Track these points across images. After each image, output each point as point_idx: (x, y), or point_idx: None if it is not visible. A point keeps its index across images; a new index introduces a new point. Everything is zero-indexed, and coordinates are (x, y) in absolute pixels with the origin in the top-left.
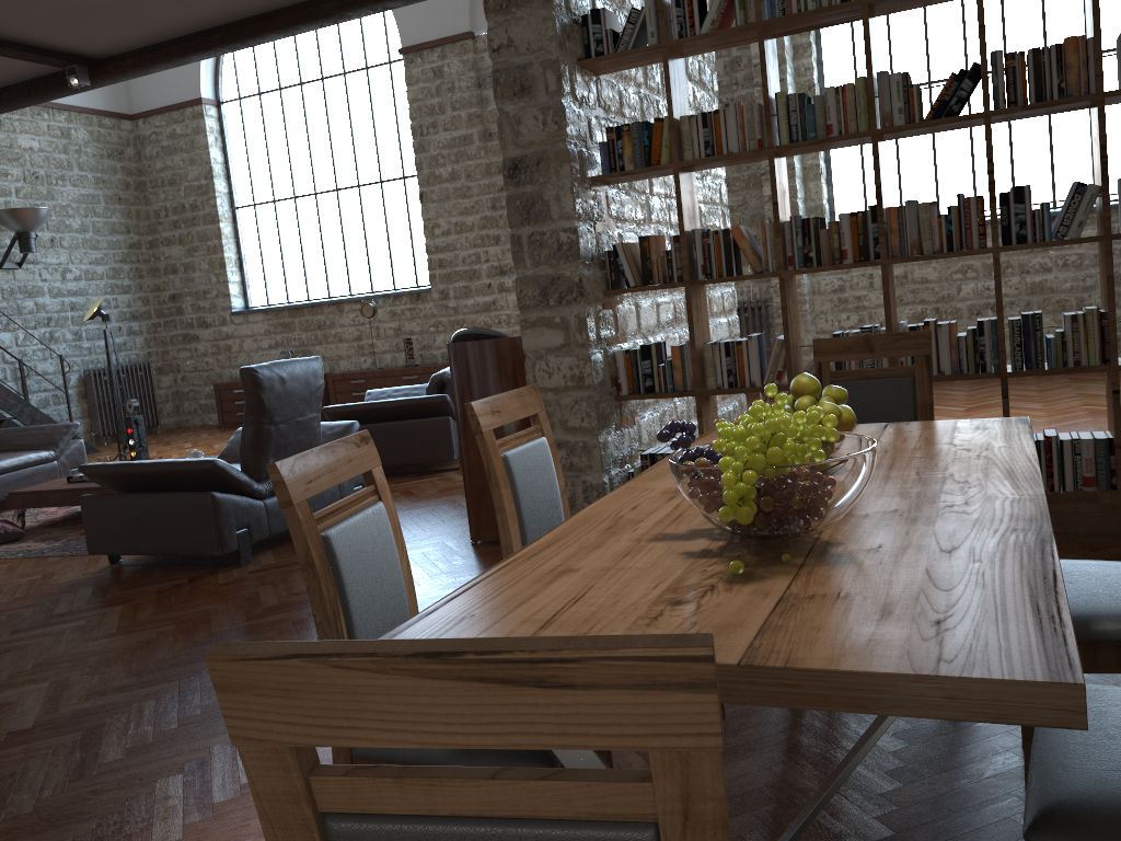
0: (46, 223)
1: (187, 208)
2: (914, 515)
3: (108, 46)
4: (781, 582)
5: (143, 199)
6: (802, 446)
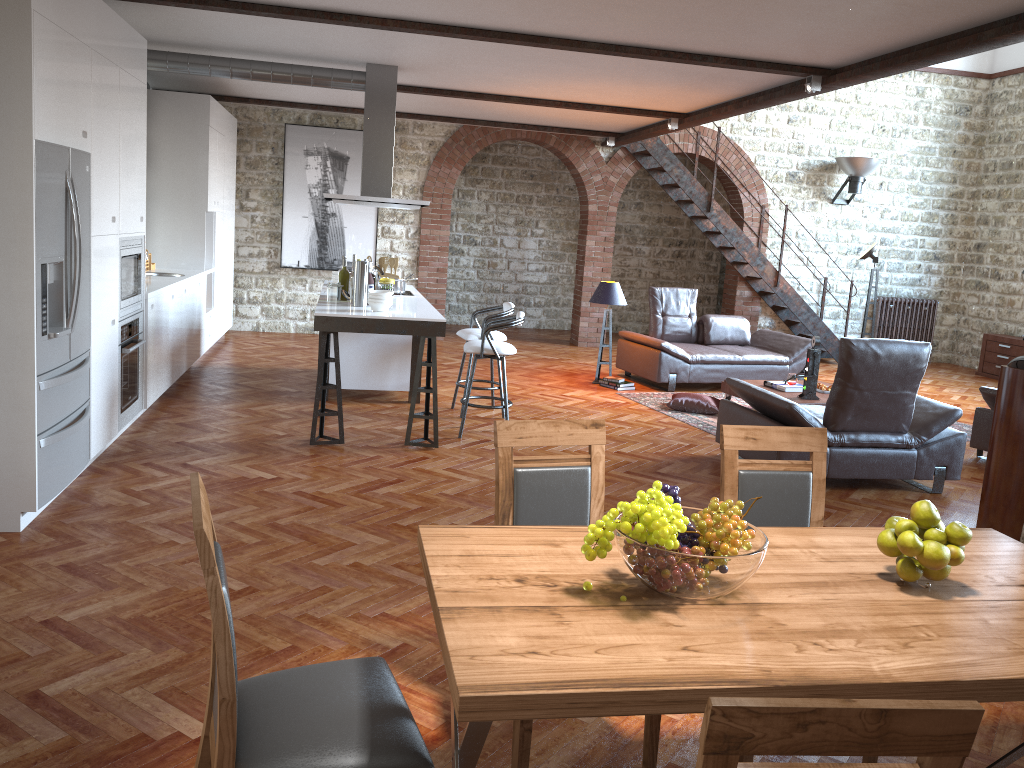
0: (879, 169)
1: (1013, 166)
2: (774, 632)
3: (834, 61)
4: (577, 603)
5: (978, 153)
6: (656, 531)
